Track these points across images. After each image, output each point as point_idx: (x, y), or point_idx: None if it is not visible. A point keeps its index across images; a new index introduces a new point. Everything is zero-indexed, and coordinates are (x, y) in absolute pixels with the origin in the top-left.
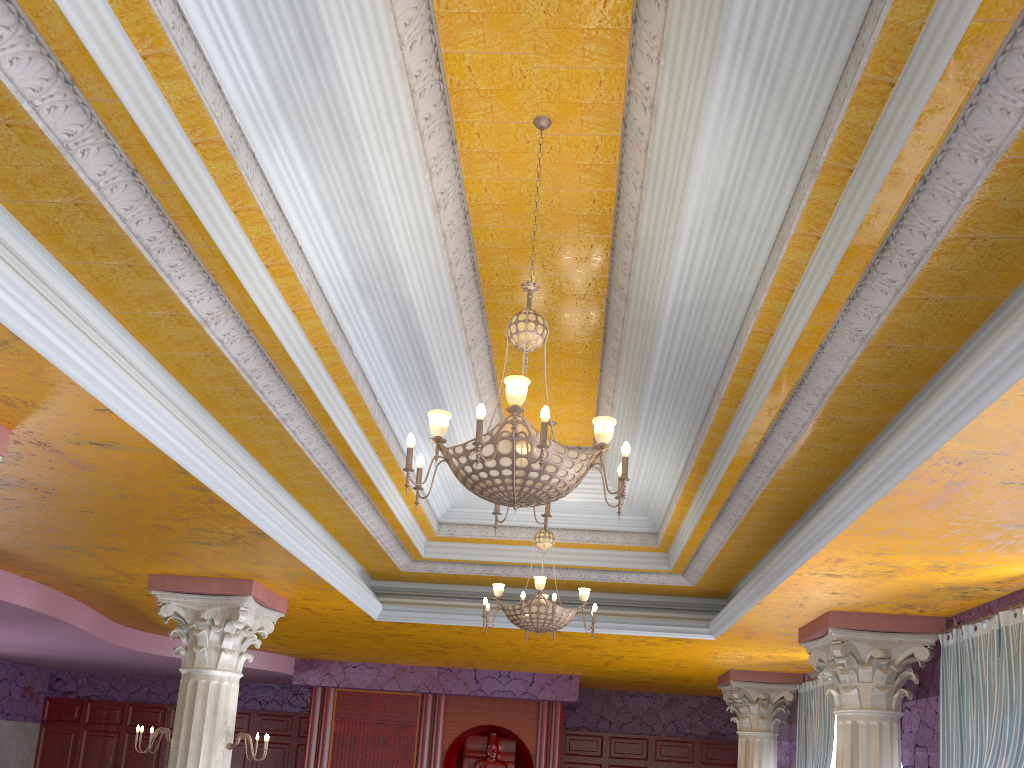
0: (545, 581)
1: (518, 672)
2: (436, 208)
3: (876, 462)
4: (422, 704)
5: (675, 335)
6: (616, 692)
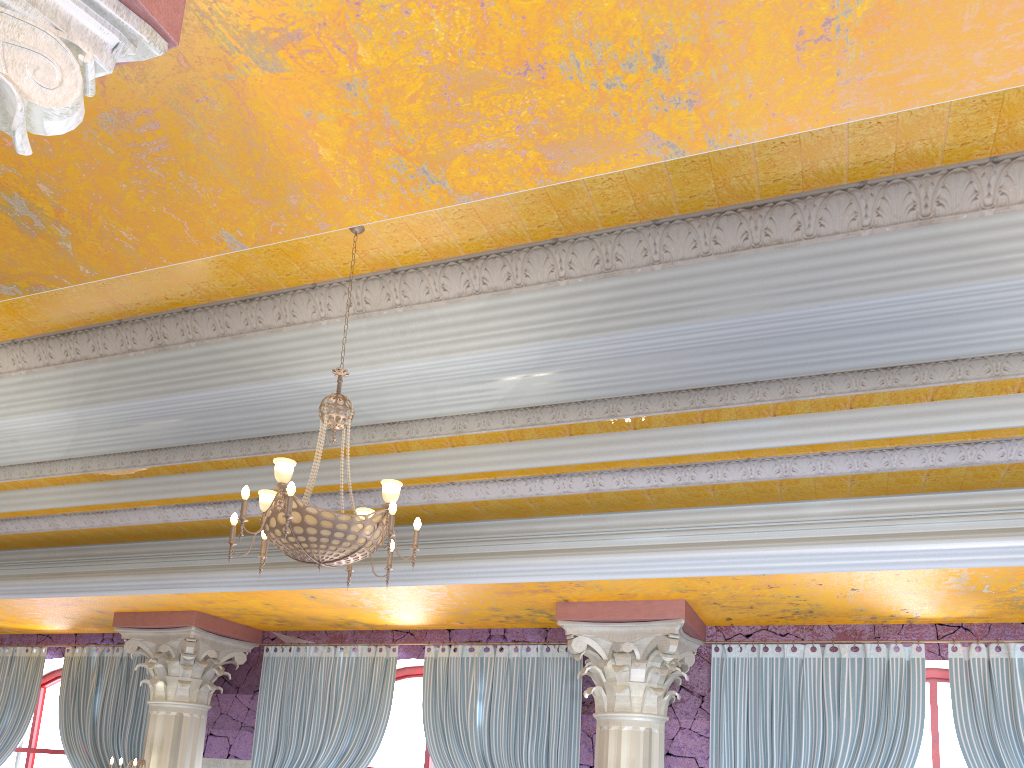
0: None
1: None
2: None
3: (31, 582)
4: None
5: None
6: None
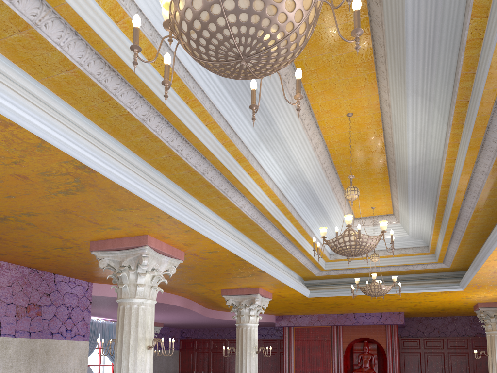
0: (379, 273)
1: (374, 313)
2: (314, 149)
3: None
4: (331, 330)
5: (415, 174)
6: (424, 318)
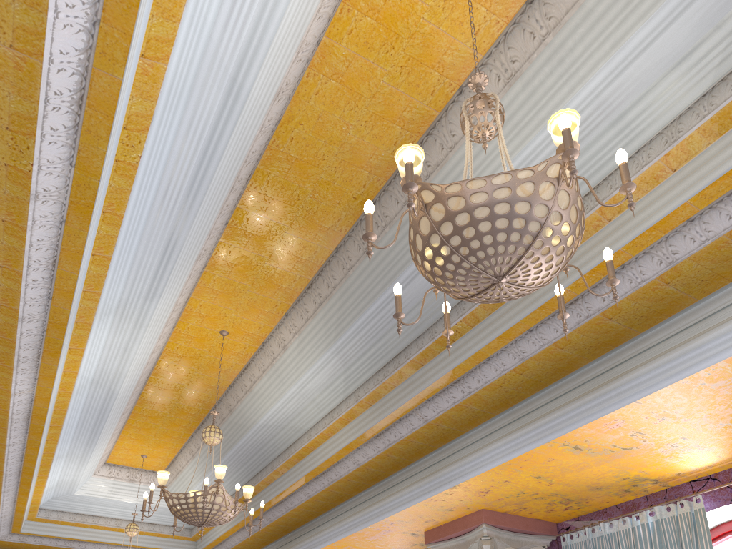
0: None
1: None
2: (152, 352)
3: (355, 517)
4: None
5: (256, 435)
6: None
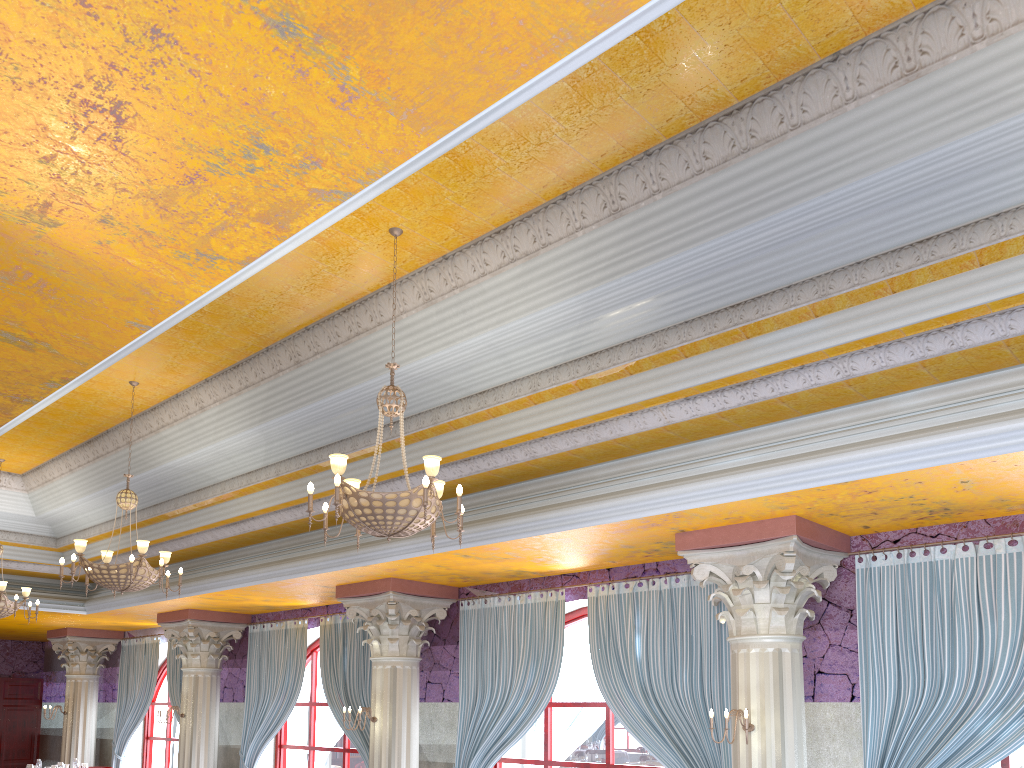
0: None
1: None
2: None
3: (267, 569)
4: None
5: (159, 472)
6: None
